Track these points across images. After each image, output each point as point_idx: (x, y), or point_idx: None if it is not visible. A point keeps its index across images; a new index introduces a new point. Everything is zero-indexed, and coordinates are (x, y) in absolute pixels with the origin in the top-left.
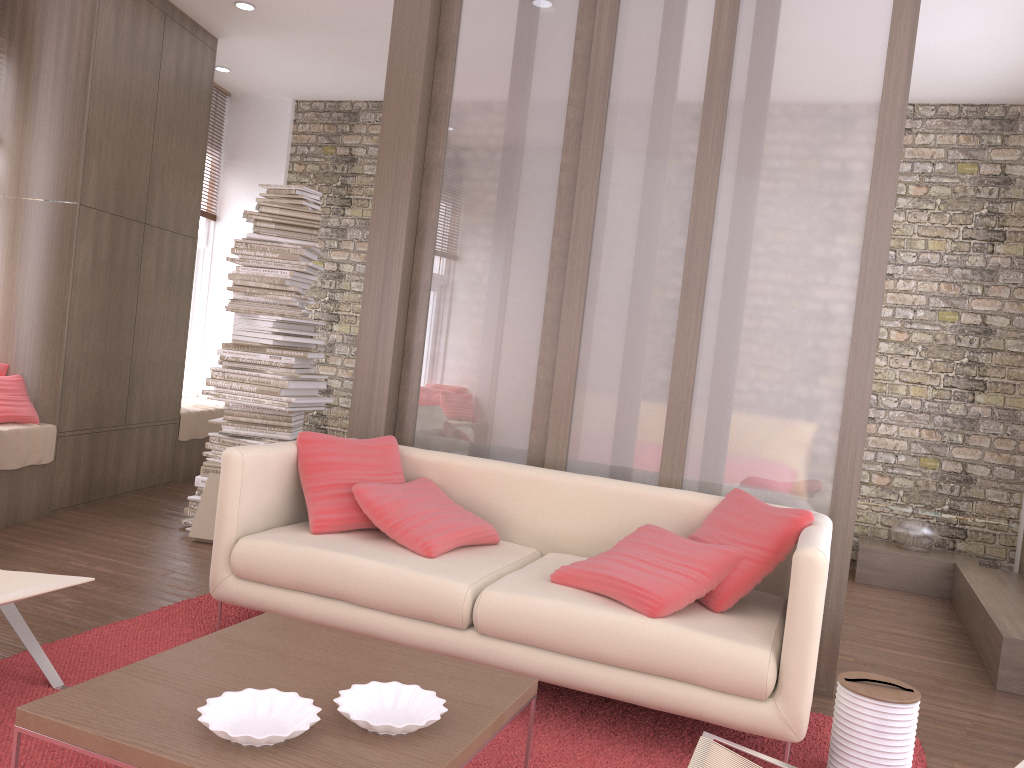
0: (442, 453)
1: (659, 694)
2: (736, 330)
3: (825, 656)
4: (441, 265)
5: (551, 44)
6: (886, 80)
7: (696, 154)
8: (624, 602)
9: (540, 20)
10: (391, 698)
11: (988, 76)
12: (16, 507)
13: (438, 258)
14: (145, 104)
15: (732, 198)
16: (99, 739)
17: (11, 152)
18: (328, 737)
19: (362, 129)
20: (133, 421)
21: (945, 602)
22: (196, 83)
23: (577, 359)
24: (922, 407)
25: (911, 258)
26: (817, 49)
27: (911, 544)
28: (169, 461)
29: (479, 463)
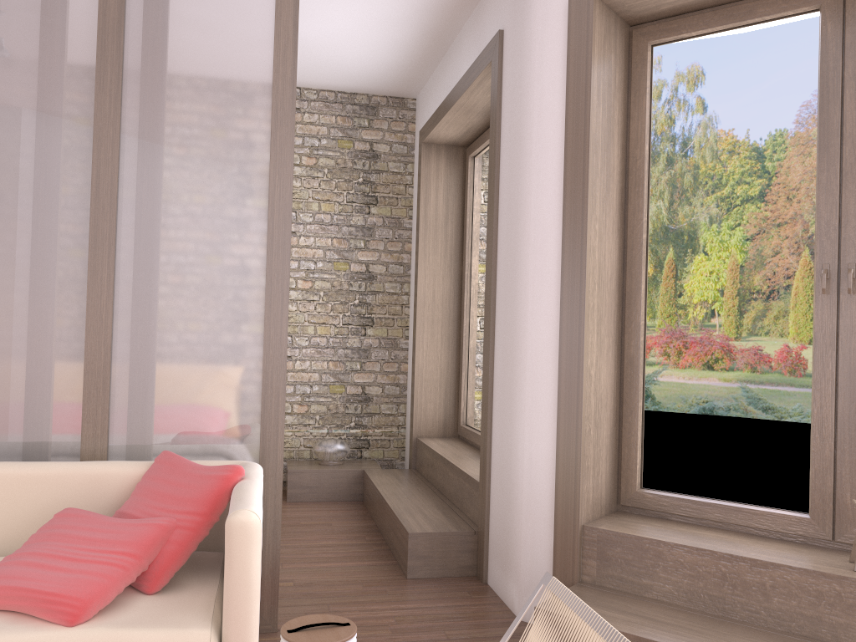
0: None
1: None
2: (153, 288)
3: (267, 595)
4: None
5: None
6: (276, 48)
7: (94, 105)
8: (36, 615)
9: None
10: None
11: (355, 68)
12: None
13: None
14: None
15: (137, 153)
16: None
17: None
18: None
19: None
20: None
21: (359, 504)
22: None
23: None
24: (328, 343)
25: (309, 218)
26: (210, 11)
27: (329, 460)
28: None
29: None
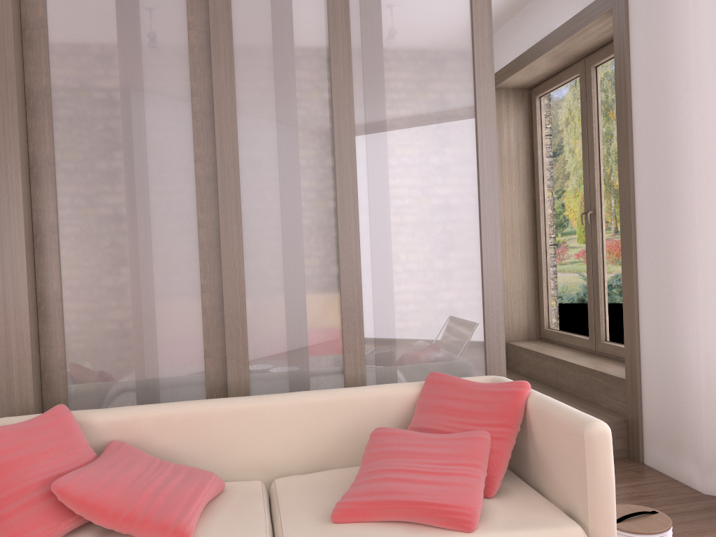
0: (127, 408)
1: None
2: (390, 232)
3: None
4: (68, 203)
5: None
6: (474, 12)
7: (326, 76)
8: (432, 524)
9: None
10: None
11: None
12: None
13: (63, 196)
14: None
15: (368, 115)
16: None
17: None
18: None
19: None
20: None
21: None
22: None
23: (244, 280)
24: None
25: None
26: None
27: None
28: None
29: (175, 409)
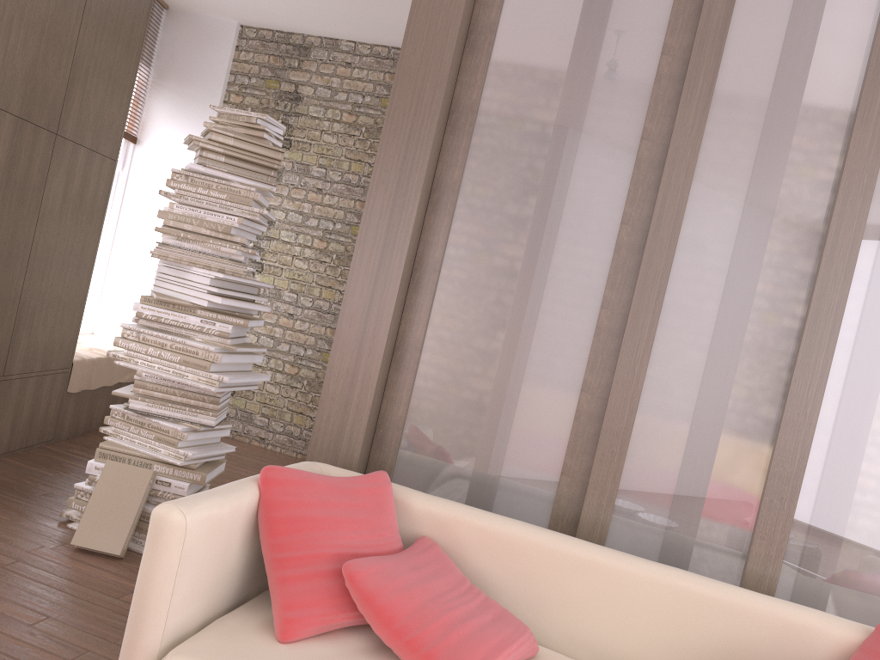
0: (452, 504)
1: None
2: (879, 386)
3: None
4: (459, 241)
5: None
6: None
7: (841, 142)
8: None
9: None
10: None
11: None
12: None
13: (456, 231)
14: None
15: None
16: None
17: None
18: None
19: (312, 66)
20: (14, 371)
21: None
22: None
23: (641, 392)
24: None
25: None
26: None
27: None
28: (53, 416)
29: (507, 527)
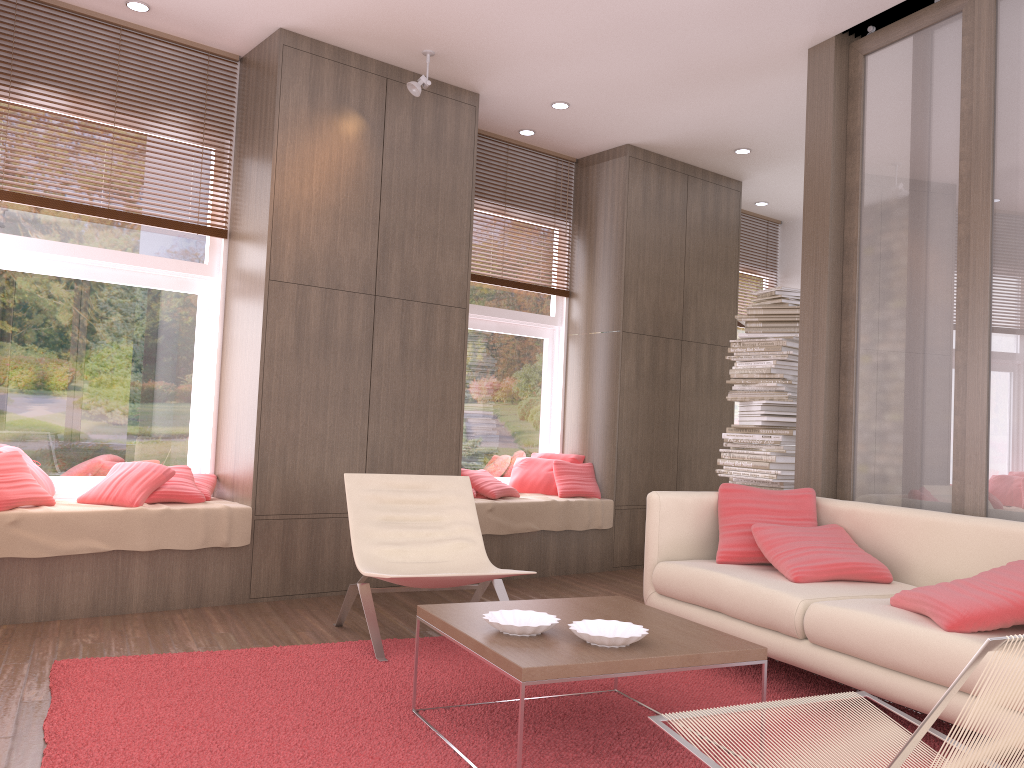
0: (852, 502)
1: (953, 707)
2: None
3: None
4: (863, 333)
5: (940, 109)
6: None
7: None
8: (932, 618)
9: (929, 91)
10: (622, 631)
11: None
12: (584, 560)
13: (860, 327)
14: (674, 247)
15: None
16: (439, 620)
17: (581, 302)
18: (556, 639)
19: None
20: None
21: None
22: (722, 221)
23: (986, 404)
24: None
25: None
26: None
27: None
28: None
29: (882, 509)
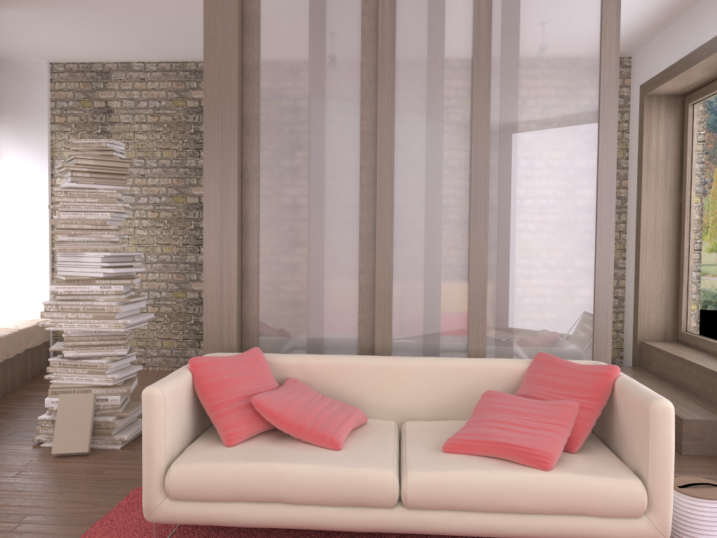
0: (301, 355)
1: (562, 528)
2: (514, 234)
3: None
4: (267, 201)
5: (341, 19)
6: (603, 46)
7: (468, 103)
8: (518, 461)
9: None
10: None
11: None
12: None
13: (263, 195)
14: None
15: (501, 136)
16: None
17: None
18: None
19: (115, 85)
20: None
21: None
22: None
23: (392, 266)
24: None
25: None
26: (552, 24)
27: None
28: None
29: (335, 359)
